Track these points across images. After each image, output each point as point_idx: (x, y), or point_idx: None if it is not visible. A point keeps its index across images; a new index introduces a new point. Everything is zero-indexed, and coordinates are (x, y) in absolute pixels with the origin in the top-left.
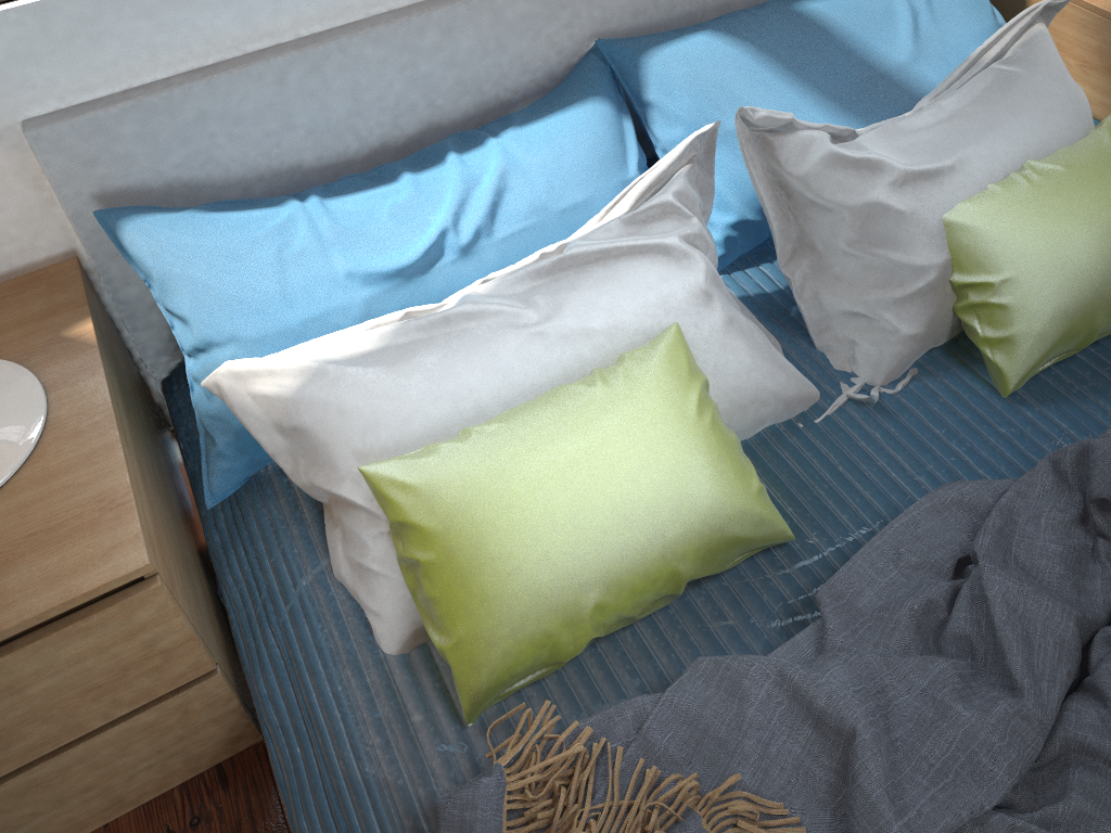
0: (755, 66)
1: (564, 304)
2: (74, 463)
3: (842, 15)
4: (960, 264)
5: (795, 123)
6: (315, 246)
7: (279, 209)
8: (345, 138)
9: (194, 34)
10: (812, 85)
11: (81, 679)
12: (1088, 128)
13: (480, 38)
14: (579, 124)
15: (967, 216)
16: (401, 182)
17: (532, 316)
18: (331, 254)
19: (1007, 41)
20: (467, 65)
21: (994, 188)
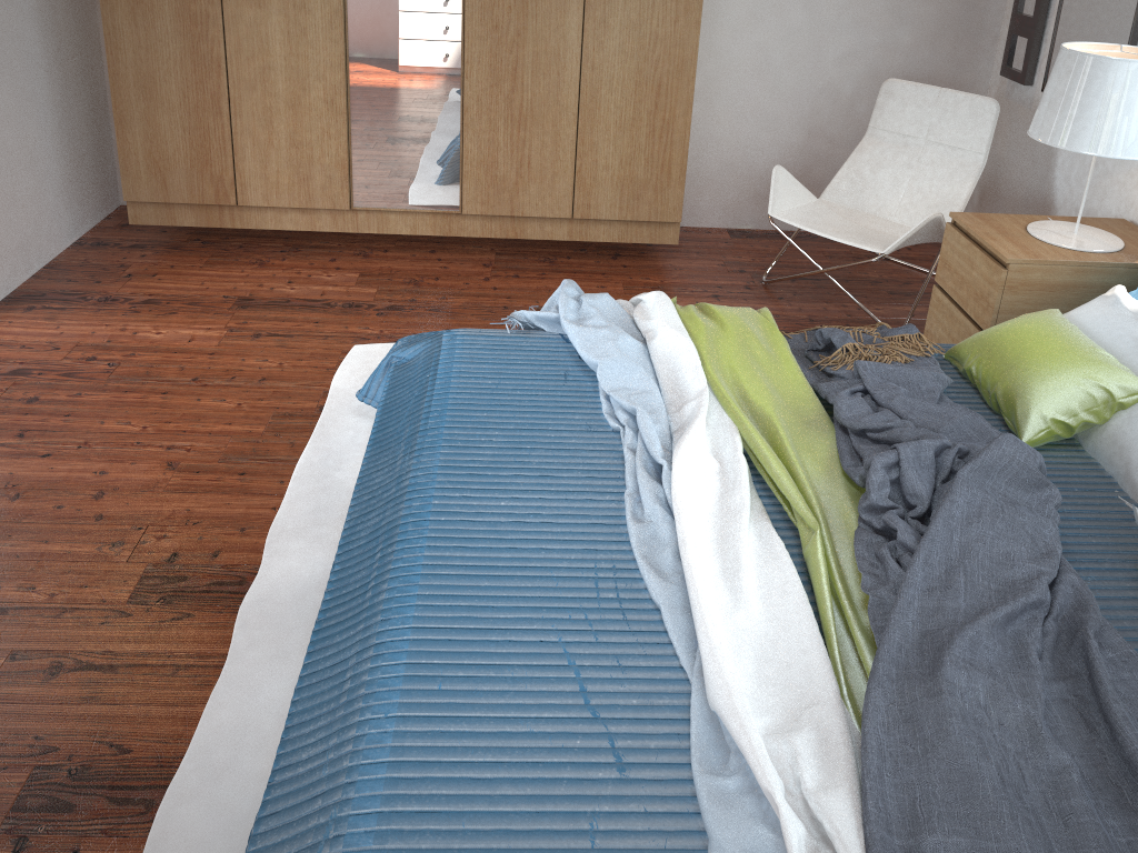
0: None
1: None
2: (1059, 253)
3: None
4: None
5: None
6: None
7: None
8: None
9: None
10: None
11: (977, 285)
12: None
13: None
14: None
15: None
16: None
17: None
18: None
19: None
20: None
21: None
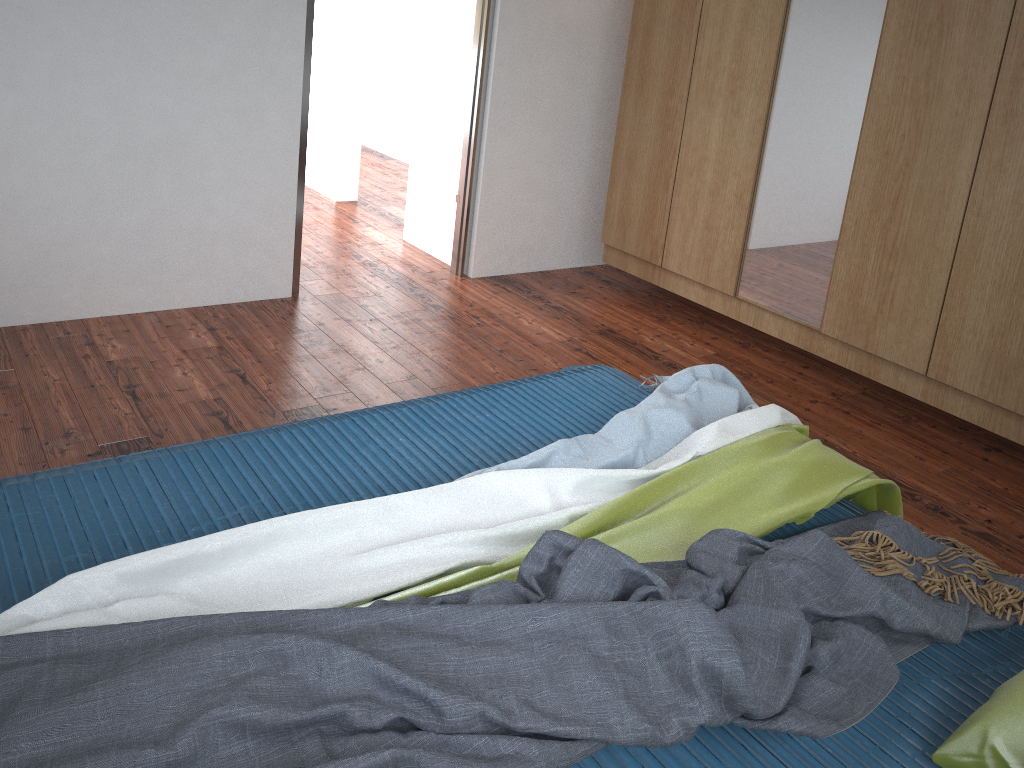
0: None
1: None
2: None
3: None
4: None
5: None
6: None
7: None
8: None
9: None
10: None
11: None
12: None
13: None
14: None
15: None
16: None
17: None
18: None
19: None
20: None
21: None
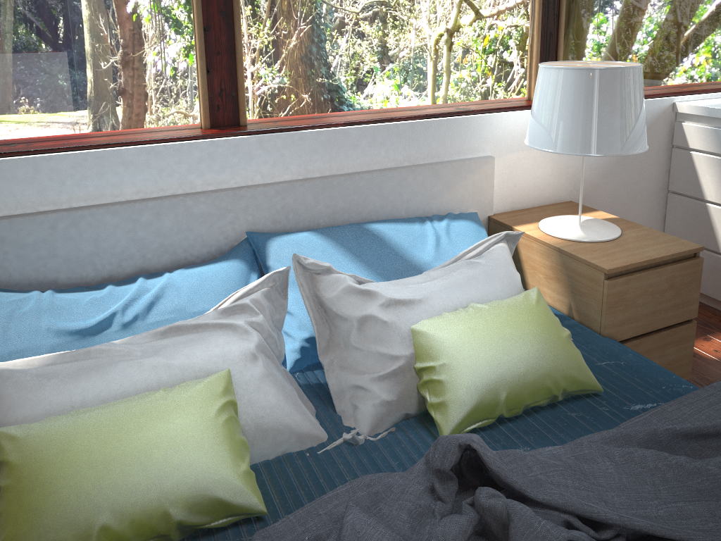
0: (333, 251)
1: (161, 349)
2: None
3: (393, 233)
4: (419, 355)
5: (332, 269)
6: (34, 311)
7: (26, 293)
8: (87, 268)
9: (11, 196)
10: (368, 265)
11: None
12: (516, 293)
13: (176, 221)
14: (221, 270)
15: (424, 326)
16: (105, 289)
17: (139, 353)
18: (42, 316)
19: (480, 249)
20: (167, 236)
21: (445, 314)
